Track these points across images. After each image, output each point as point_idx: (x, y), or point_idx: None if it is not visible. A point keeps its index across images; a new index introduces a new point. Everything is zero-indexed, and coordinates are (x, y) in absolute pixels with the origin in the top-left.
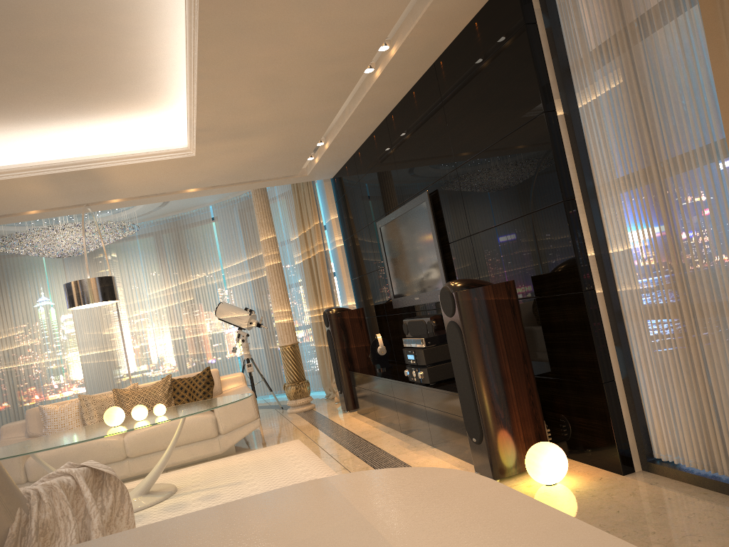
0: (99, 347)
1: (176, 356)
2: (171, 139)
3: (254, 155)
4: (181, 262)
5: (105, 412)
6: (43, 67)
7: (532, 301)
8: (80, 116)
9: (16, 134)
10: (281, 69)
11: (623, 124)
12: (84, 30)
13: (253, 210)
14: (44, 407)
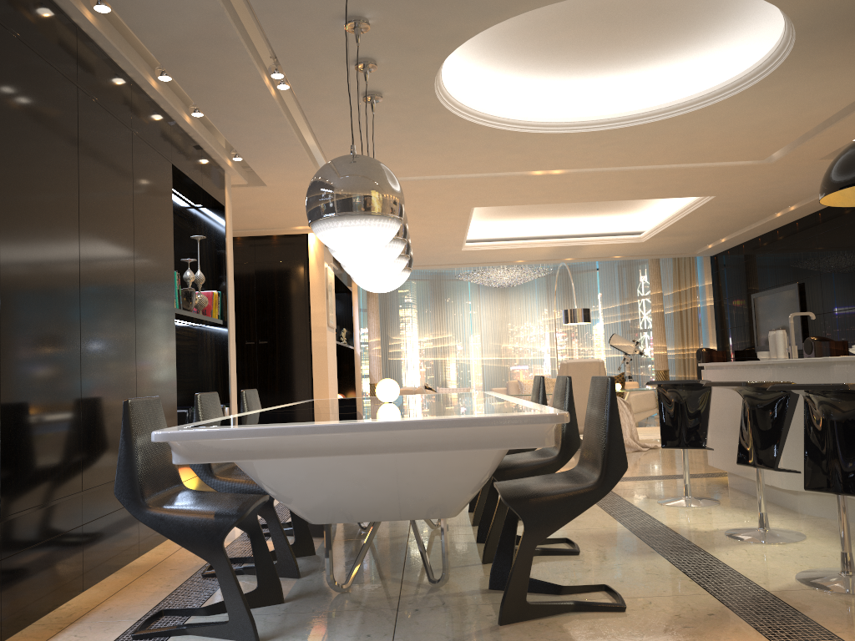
0: (498, 355)
1: (554, 370)
2: (618, 226)
3: (675, 243)
4: (567, 300)
5: None
6: None
7: None
8: (585, 215)
9: (544, 221)
10: (727, 214)
11: None
12: None
13: (632, 268)
14: (521, 381)
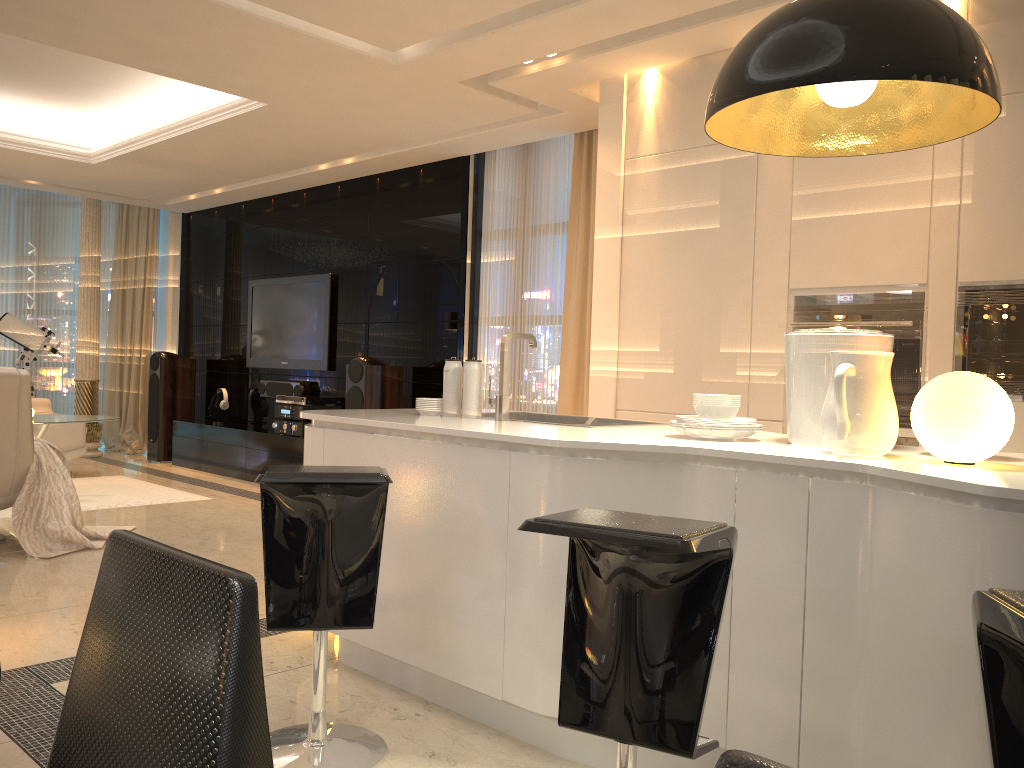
0: None
1: None
2: (45, 127)
3: (146, 179)
4: None
5: None
6: (22, 56)
7: (412, 385)
8: None
9: None
10: (260, 146)
11: (507, 284)
12: None
13: (45, 209)
14: None
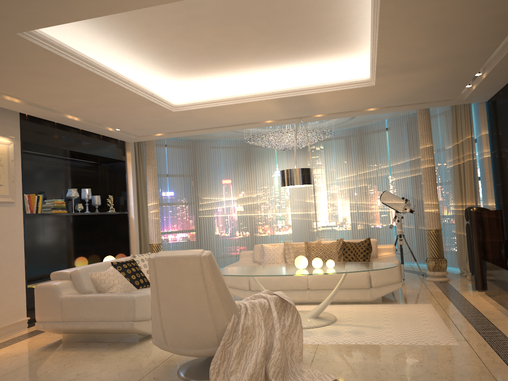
0: (302, 210)
1: (351, 223)
2: (359, 72)
3: (420, 84)
4: (361, 158)
5: (298, 255)
6: (277, 28)
7: None
8: (299, 59)
9: (261, 72)
10: (447, 16)
11: None
12: (303, 0)
13: (417, 124)
14: (264, 245)
